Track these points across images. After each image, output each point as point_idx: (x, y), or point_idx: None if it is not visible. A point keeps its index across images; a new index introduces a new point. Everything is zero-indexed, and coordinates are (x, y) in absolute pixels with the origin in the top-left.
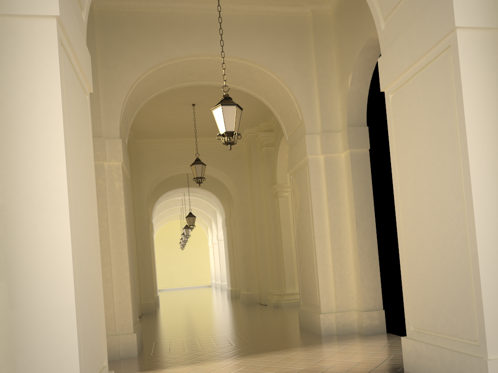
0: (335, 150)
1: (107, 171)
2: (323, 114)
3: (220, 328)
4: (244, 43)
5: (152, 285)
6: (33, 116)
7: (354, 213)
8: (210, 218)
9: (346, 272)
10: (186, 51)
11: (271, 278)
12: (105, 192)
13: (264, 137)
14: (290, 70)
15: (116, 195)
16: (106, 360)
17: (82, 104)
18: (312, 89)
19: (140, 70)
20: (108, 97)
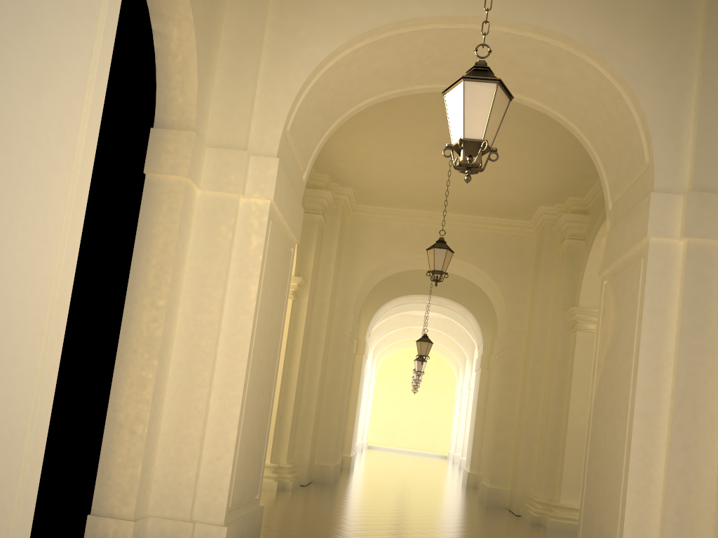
0: (716, 231)
1: (242, 214)
2: (701, 154)
3: None
4: (552, 0)
5: (337, 439)
6: None
7: None
8: (464, 352)
9: (695, 505)
10: (432, 8)
11: (536, 471)
12: (229, 251)
13: (570, 222)
14: (641, 57)
15: (248, 260)
16: None
17: None
18: (686, 100)
19: (340, 38)
20: (272, 82)
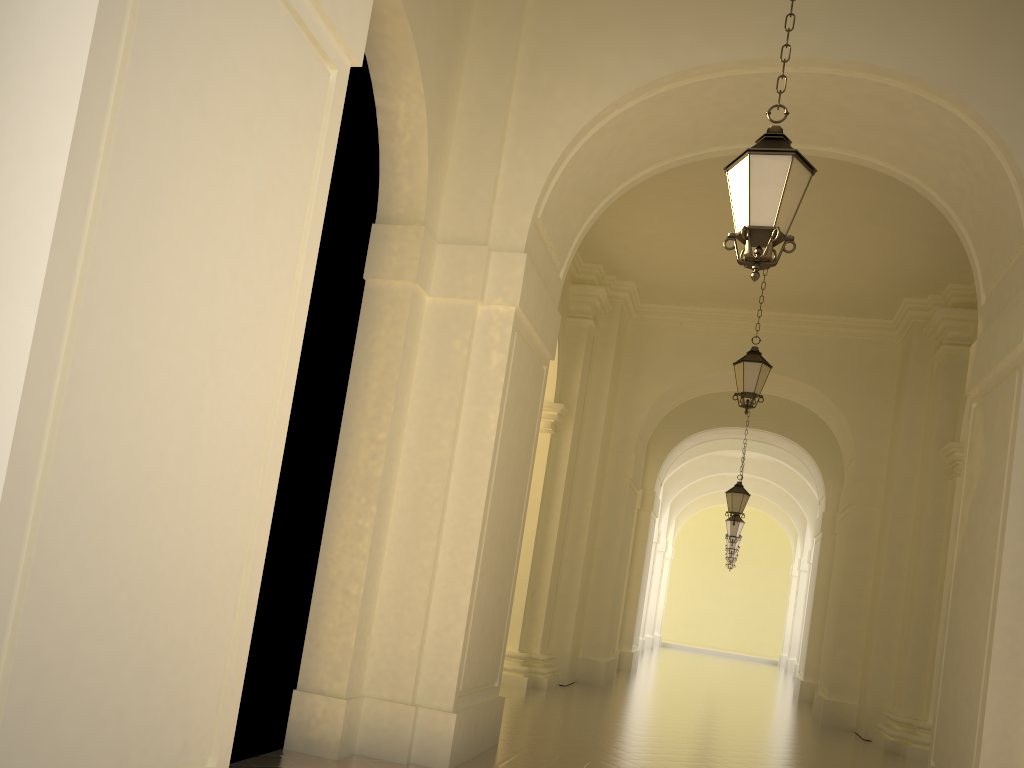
0: None
1: (480, 325)
2: None
3: (701, 764)
4: (892, 29)
5: (610, 625)
6: (29, 26)
7: None
8: (803, 511)
9: None
10: (727, 50)
11: (895, 677)
12: (464, 371)
13: (948, 320)
14: (1017, 97)
15: (487, 382)
16: (221, 755)
17: (287, 71)
18: None
19: (606, 98)
20: (519, 159)
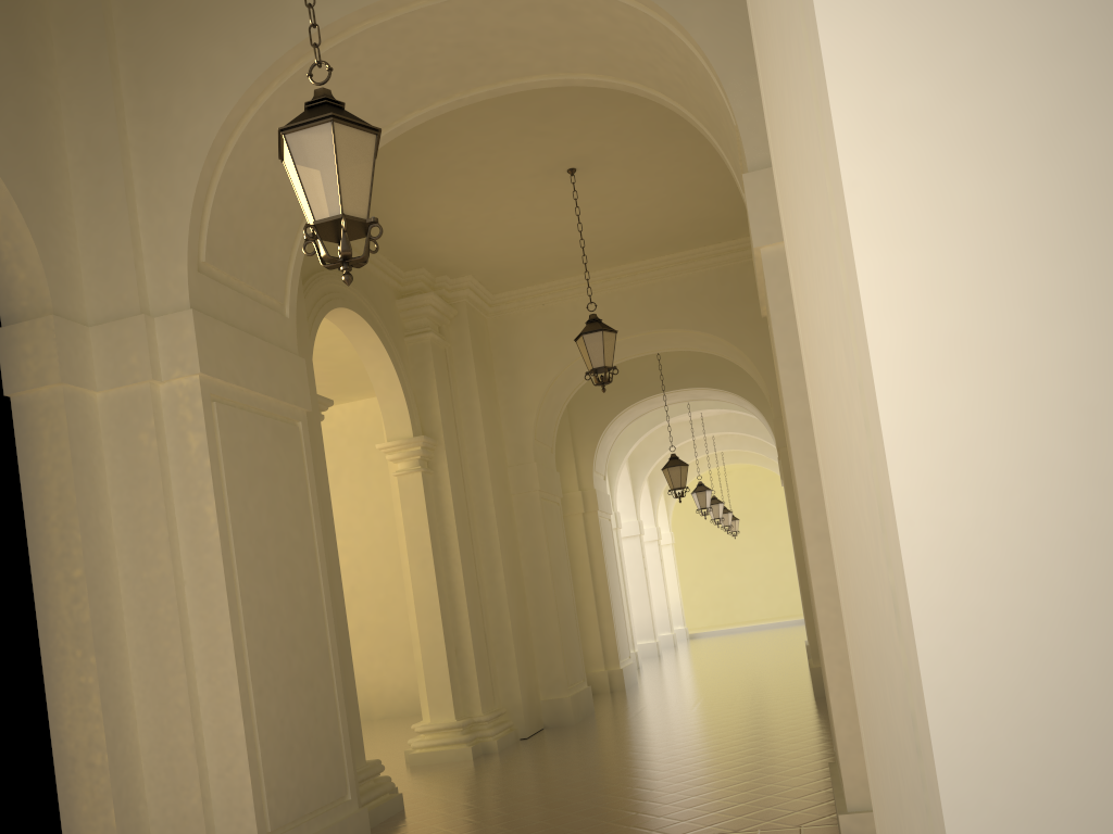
0: None
1: (167, 407)
2: None
3: (623, 809)
4: None
5: (566, 654)
6: None
7: None
8: None
9: None
10: (344, 2)
11: None
12: (160, 467)
13: None
14: None
15: (193, 471)
16: None
17: None
18: None
19: (228, 99)
20: (155, 200)
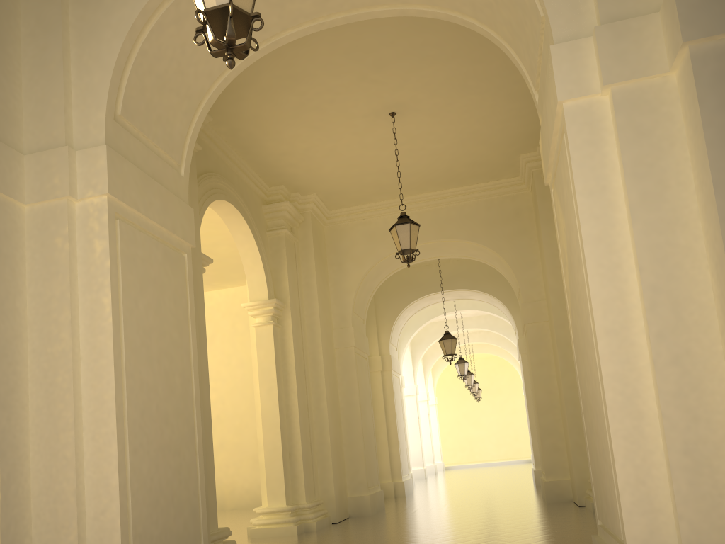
0: (645, 66)
1: (80, 220)
2: None
3: None
4: None
5: (367, 464)
6: None
7: (721, 240)
8: (515, 345)
9: (710, 436)
10: None
11: None
12: (69, 265)
13: None
14: None
15: (96, 270)
16: None
17: None
18: None
19: None
20: (85, 64)
